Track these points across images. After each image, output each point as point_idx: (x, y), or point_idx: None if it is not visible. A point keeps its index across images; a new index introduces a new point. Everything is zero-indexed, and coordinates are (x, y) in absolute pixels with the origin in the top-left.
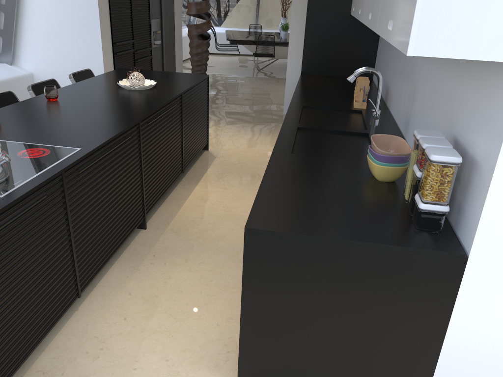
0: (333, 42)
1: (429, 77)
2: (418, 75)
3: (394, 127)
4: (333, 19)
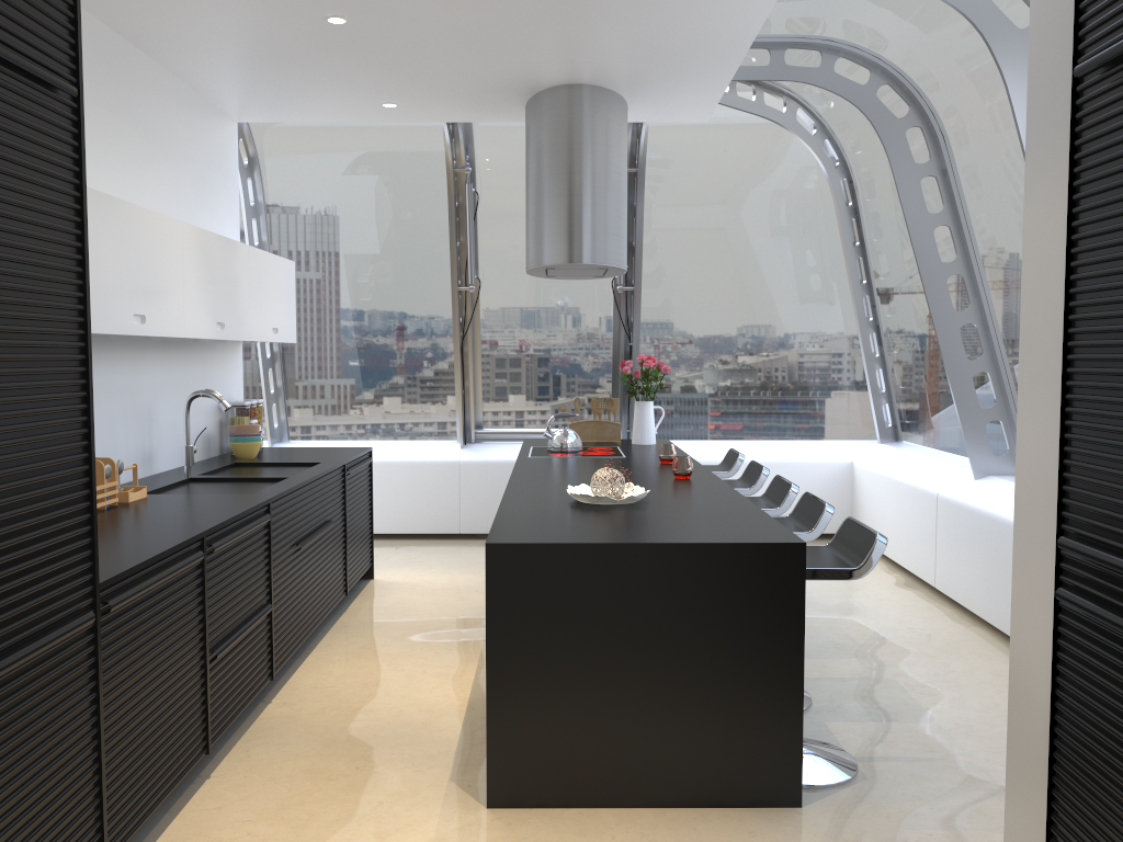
0: None
1: (172, 383)
2: (151, 391)
3: (139, 480)
4: None
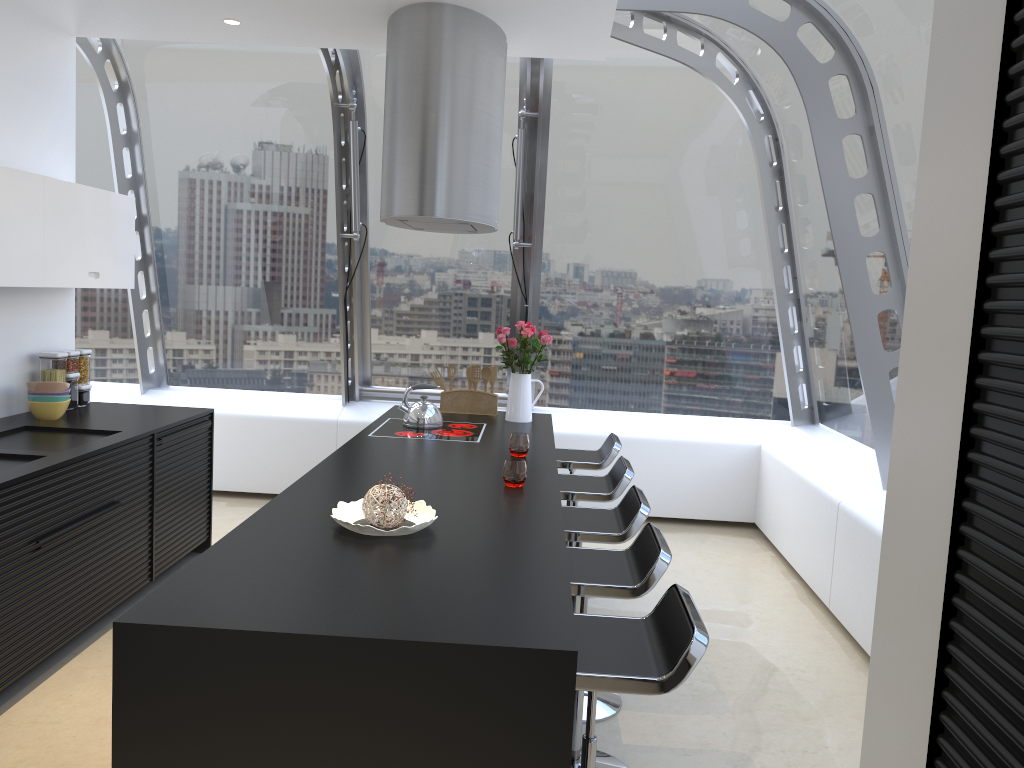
0: None
1: None
2: None
3: None
4: None
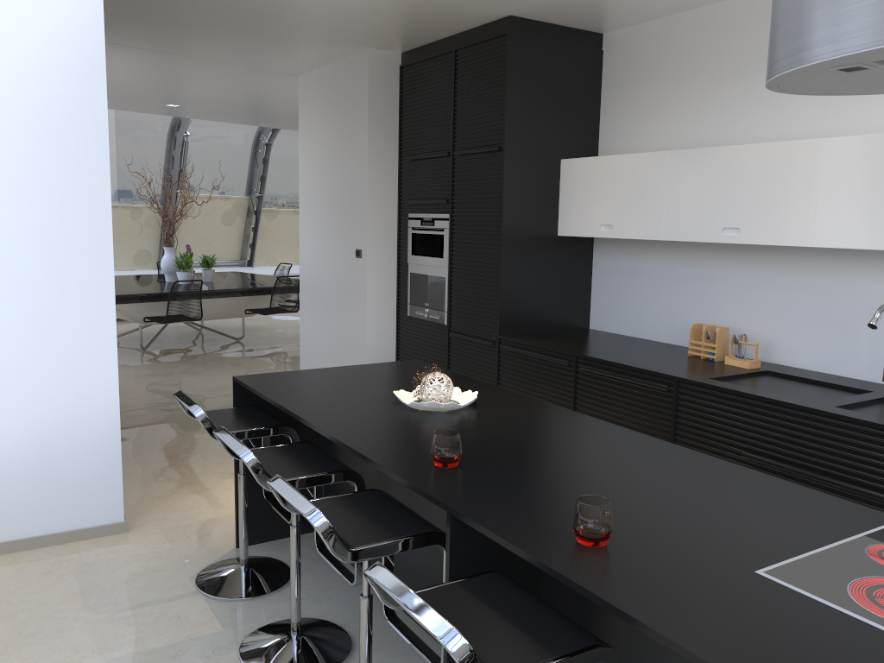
0: (539, 280)
1: None
2: None
3: (872, 382)
4: (536, 244)
